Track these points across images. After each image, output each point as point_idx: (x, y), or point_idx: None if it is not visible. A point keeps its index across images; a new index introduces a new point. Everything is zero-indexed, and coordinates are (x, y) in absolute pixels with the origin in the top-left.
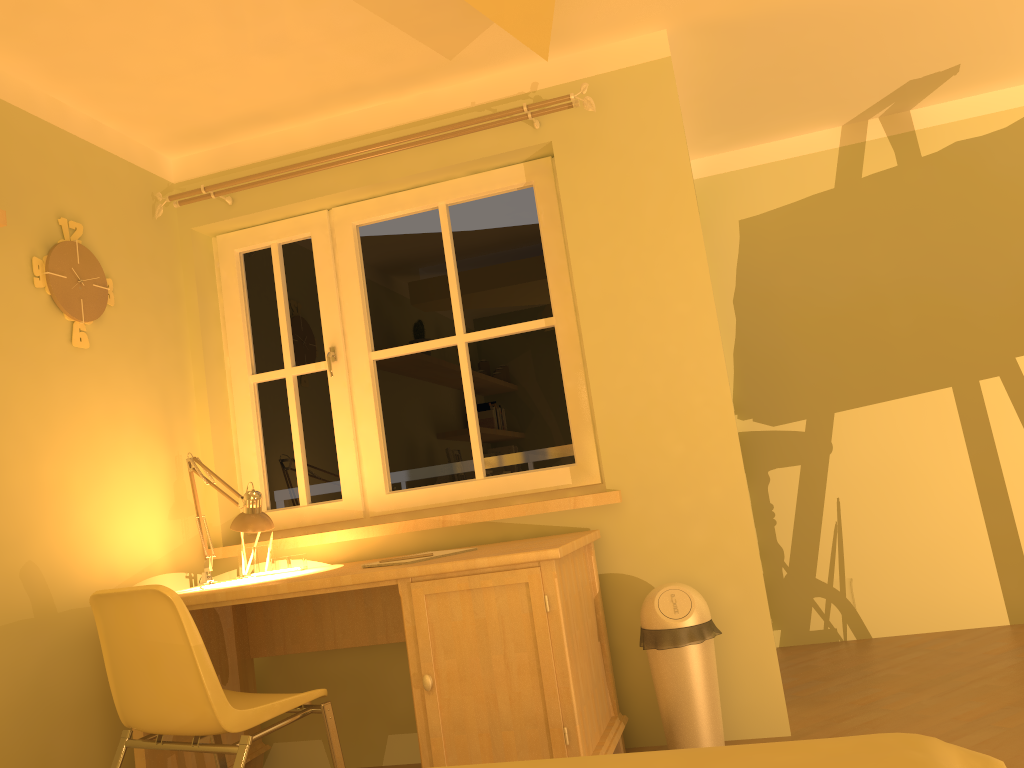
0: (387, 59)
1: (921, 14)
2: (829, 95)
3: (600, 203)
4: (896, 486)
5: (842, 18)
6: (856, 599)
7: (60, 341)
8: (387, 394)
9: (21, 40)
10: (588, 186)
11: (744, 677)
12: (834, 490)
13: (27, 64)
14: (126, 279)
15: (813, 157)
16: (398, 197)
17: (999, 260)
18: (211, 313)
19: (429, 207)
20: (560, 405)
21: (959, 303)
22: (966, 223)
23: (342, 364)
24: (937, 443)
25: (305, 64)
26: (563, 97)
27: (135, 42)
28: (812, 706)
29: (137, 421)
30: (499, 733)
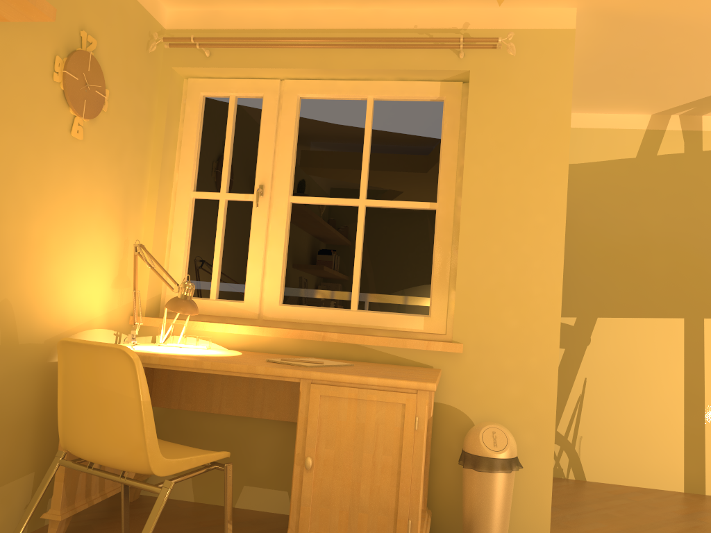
0: None
1: None
2: (657, 90)
3: (496, 126)
4: (628, 379)
5: (700, 34)
6: (581, 451)
7: (62, 129)
8: (296, 230)
9: None
10: (490, 111)
11: (524, 501)
12: (584, 372)
13: None
14: (118, 93)
15: (626, 132)
16: (338, 84)
17: None
18: (172, 136)
19: (360, 97)
20: (426, 269)
21: (703, 261)
22: None
23: (266, 200)
24: (664, 355)
25: None
26: (493, 38)
27: None
28: (558, 528)
29: (104, 206)
30: (356, 513)
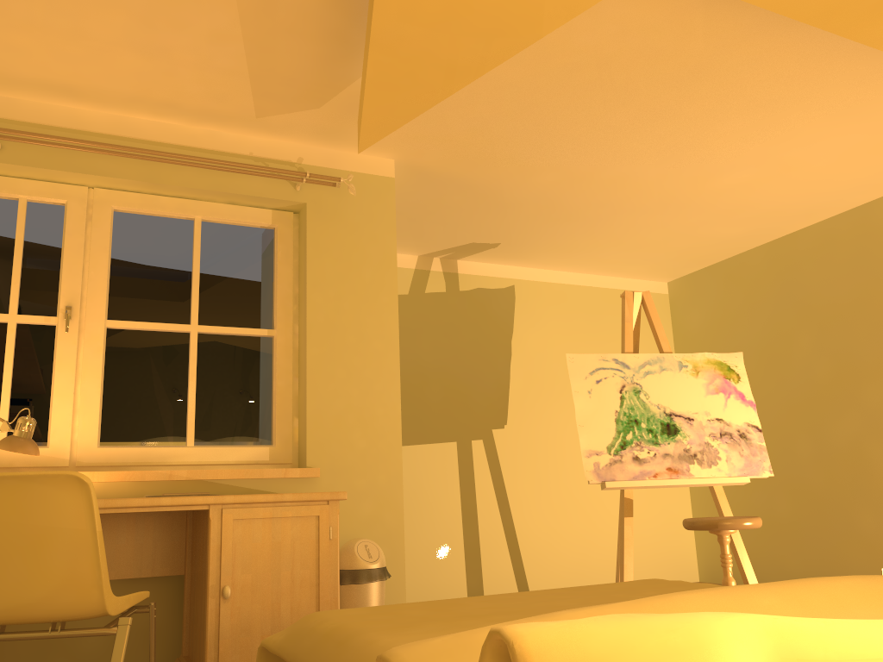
0: (217, 98)
1: (510, 208)
2: (430, 234)
3: (334, 258)
4: (416, 504)
5: (477, 194)
6: None
7: None
8: (114, 359)
9: None
10: (328, 243)
11: None
12: None
13: None
14: None
15: (399, 270)
16: (161, 199)
17: (491, 367)
18: None
19: (186, 216)
20: (267, 398)
21: (467, 388)
22: (477, 339)
23: (76, 323)
24: (444, 478)
25: (157, 73)
26: (336, 178)
27: None
28: None
29: None
30: None
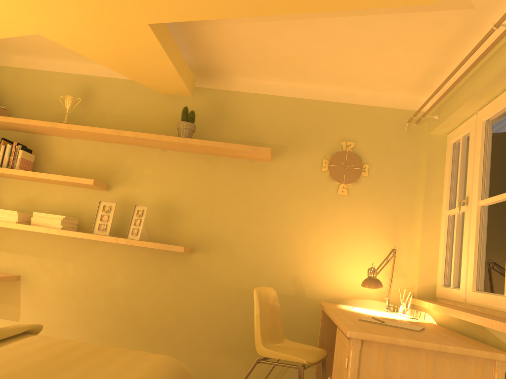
0: (438, 25)
1: None
2: None
3: None
4: None
5: None
6: None
7: (331, 192)
8: (483, 228)
9: (312, 78)
10: None
11: None
12: None
13: (326, 84)
14: (379, 163)
15: None
16: (498, 99)
17: None
18: (437, 176)
19: None
20: None
21: None
22: None
23: (469, 207)
24: None
25: (406, 45)
26: None
27: (338, 66)
28: None
29: (371, 228)
30: None
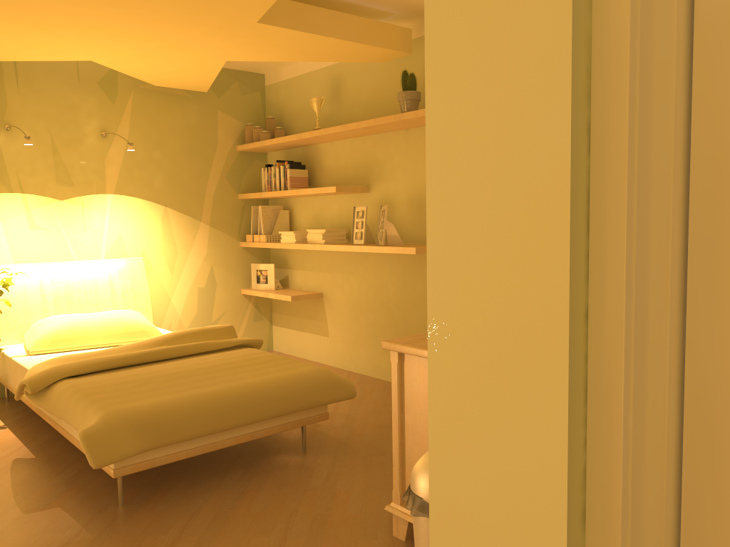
0: None
1: None
2: None
3: None
4: None
5: None
6: None
7: None
8: None
9: None
10: None
11: None
12: None
13: None
14: None
15: None
16: None
17: None
18: None
19: None
20: None
21: None
22: None
23: None
24: None
25: None
26: None
27: None
28: None
29: None
30: None
